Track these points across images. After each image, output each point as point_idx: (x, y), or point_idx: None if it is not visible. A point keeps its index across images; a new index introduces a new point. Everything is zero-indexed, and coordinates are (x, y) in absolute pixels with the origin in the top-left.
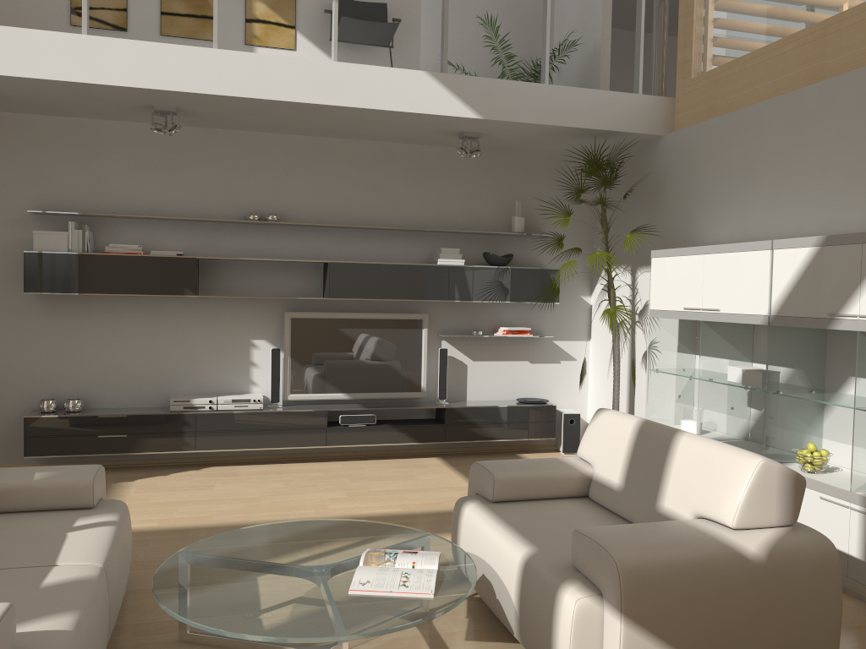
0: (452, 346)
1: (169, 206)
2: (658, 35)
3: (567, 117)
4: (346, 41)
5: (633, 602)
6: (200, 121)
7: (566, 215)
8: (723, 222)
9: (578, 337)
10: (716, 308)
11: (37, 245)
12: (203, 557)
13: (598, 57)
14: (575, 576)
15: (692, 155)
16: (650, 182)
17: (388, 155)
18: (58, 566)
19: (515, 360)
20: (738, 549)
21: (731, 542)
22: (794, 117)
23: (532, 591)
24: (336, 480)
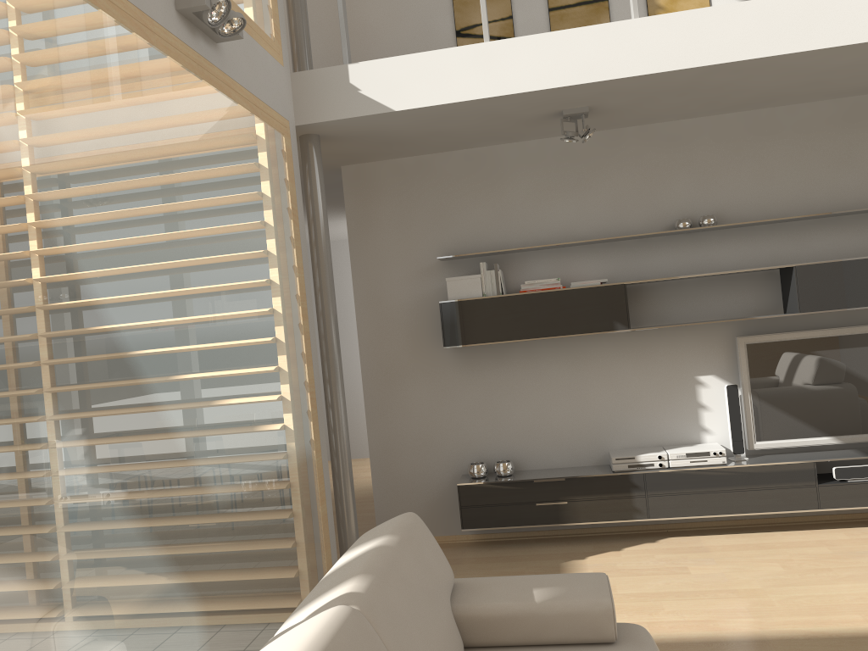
0: None
1: (581, 228)
2: None
3: None
4: None
5: None
6: (610, 120)
7: None
8: None
9: None
10: None
11: (451, 293)
12: None
13: None
14: None
15: None
16: None
17: (853, 114)
18: None
19: None
20: None
21: None
22: None
23: None
24: (855, 560)
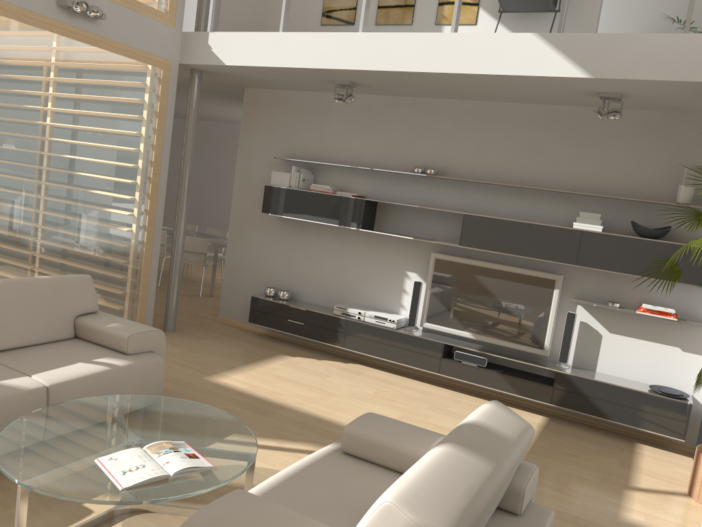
0: (587, 312)
1: (363, 158)
2: None
3: None
4: (513, 11)
5: None
6: (383, 91)
7: None
8: None
9: None
10: None
11: (272, 181)
12: (106, 404)
13: None
14: None
15: None
16: None
17: (548, 118)
18: (28, 377)
19: (662, 343)
20: None
21: None
22: None
23: None
24: (417, 403)
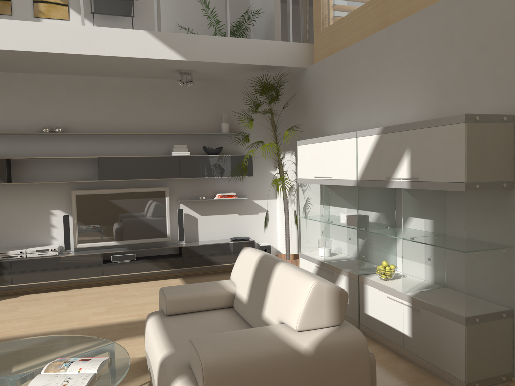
0: (187, 207)
1: None
2: (302, 5)
3: (243, 58)
4: (101, 13)
5: None
6: (3, 68)
7: (251, 121)
8: (339, 121)
9: (269, 197)
10: (330, 176)
11: None
12: None
13: (273, 21)
14: (186, 372)
15: (322, 79)
16: (302, 98)
17: (137, 87)
18: None
19: (229, 213)
20: (295, 347)
21: (291, 342)
22: (373, 52)
23: (161, 384)
24: (104, 299)
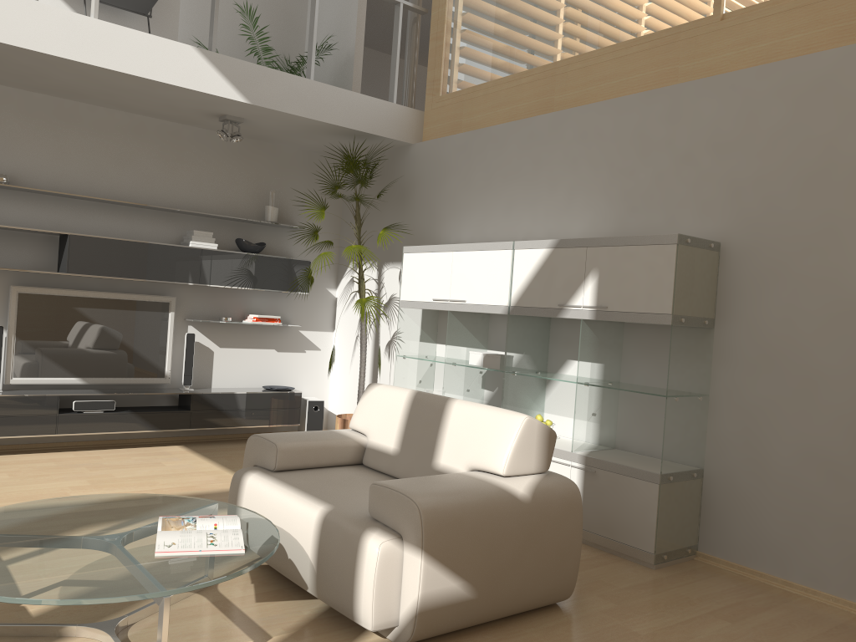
0: (199, 331)
1: None
2: (410, 53)
3: (330, 115)
4: (99, 1)
5: (432, 540)
6: None
7: (321, 209)
8: (465, 226)
9: (323, 328)
10: (463, 299)
11: None
12: None
13: (351, 65)
14: (374, 525)
15: (439, 165)
16: (399, 186)
17: (139, 129)
18: None
19: (262, 348)
20: (511, 491)
21: (504, 486)
22: (529, 140)
23: (332, 543)
24: (71, 469)
